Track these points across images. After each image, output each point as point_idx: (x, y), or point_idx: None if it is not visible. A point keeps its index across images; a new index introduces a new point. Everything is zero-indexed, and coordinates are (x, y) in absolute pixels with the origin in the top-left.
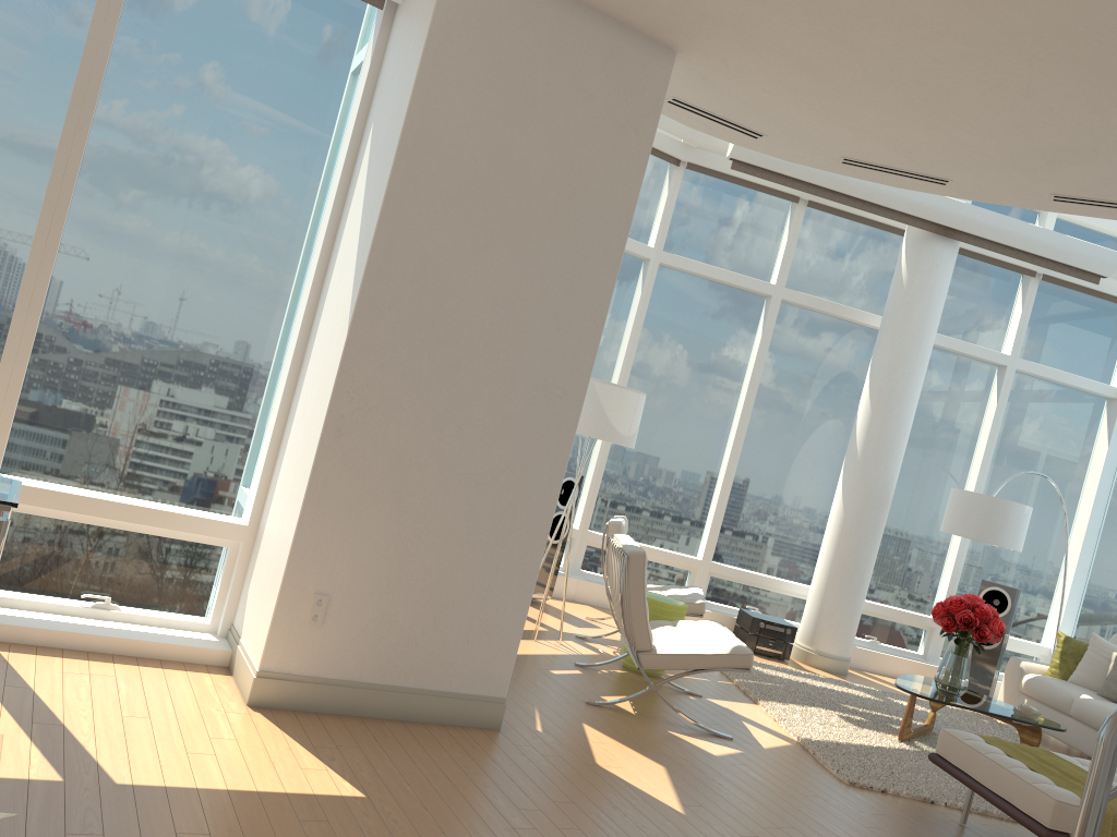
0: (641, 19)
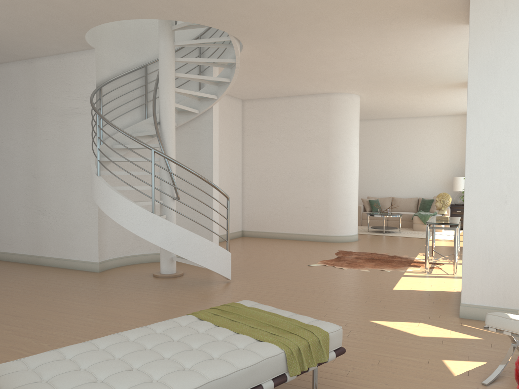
0: (456, 0)
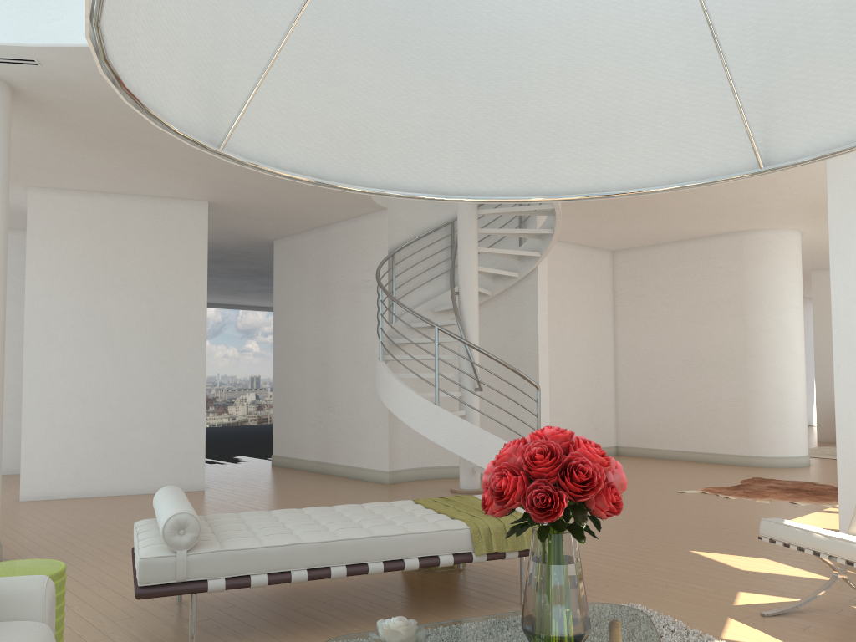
0: None
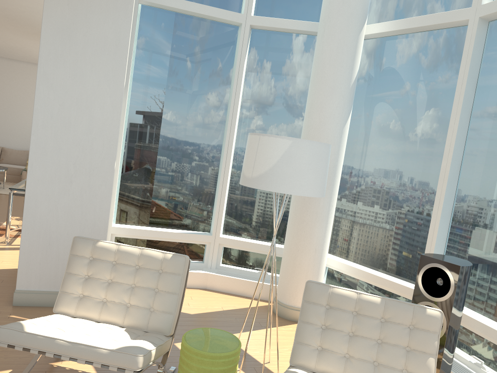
0: None
